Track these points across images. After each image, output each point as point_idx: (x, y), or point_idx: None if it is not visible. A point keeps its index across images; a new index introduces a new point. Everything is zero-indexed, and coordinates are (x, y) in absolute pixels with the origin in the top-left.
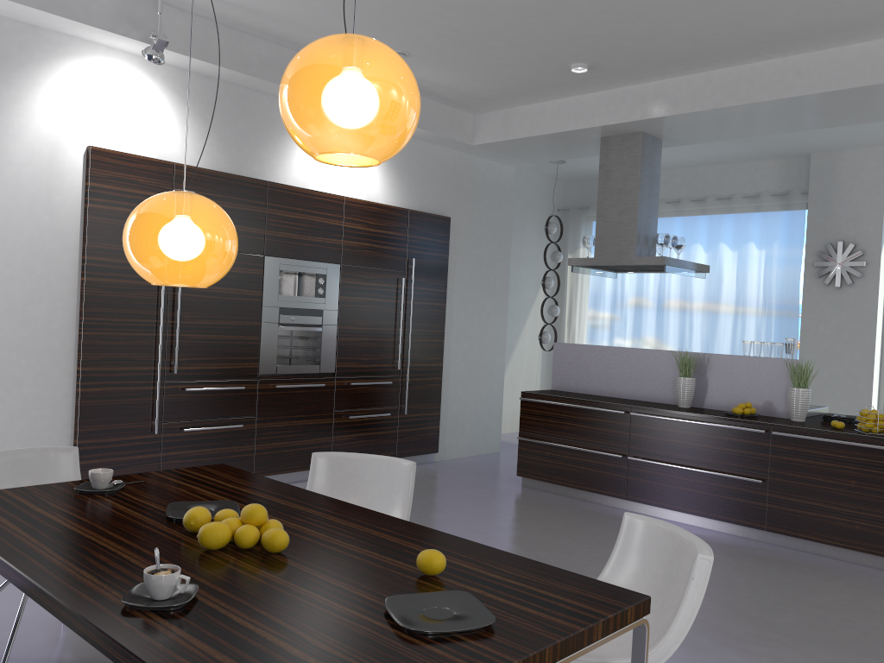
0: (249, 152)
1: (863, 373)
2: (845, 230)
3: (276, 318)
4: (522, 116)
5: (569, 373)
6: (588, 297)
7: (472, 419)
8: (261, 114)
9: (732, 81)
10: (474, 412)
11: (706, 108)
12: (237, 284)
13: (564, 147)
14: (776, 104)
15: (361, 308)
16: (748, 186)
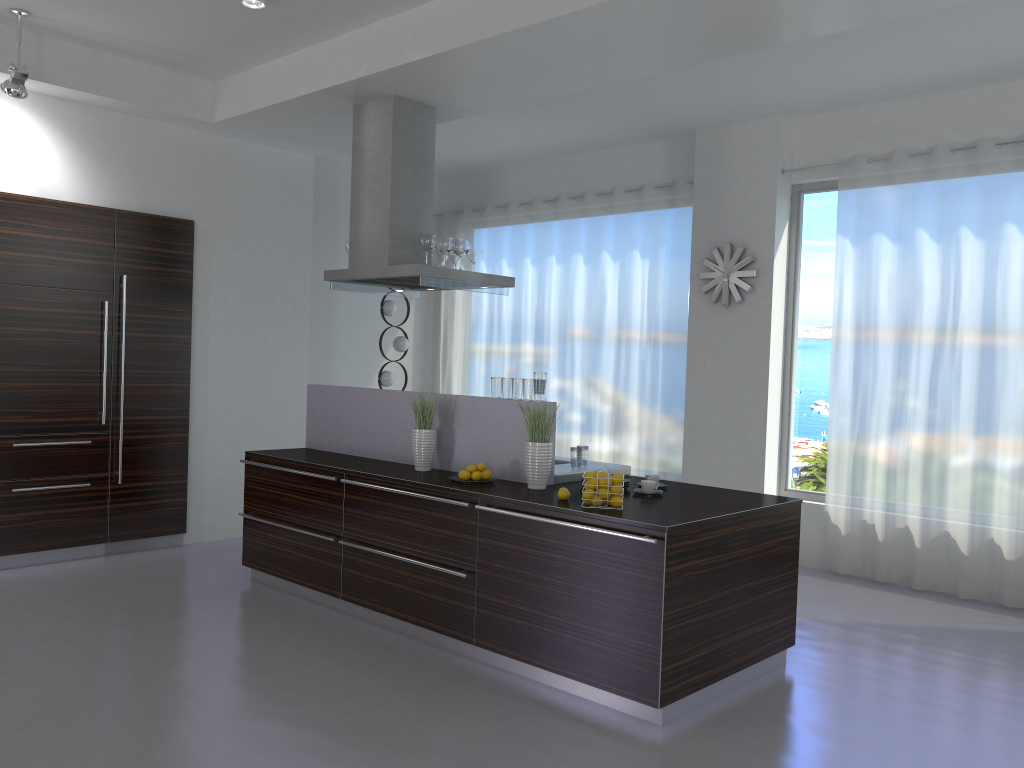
0: None
1: (756, 418)
2: (734, 230)
3: None
4: (257, 81)
5: (322, 425)
6: (463, 326)
7: None
8: None
9: (454, 13)
10: None
11: (429, 53)
12: None
13: (329, 122)
14: (509, 44)
15: (31, 342)
16: (633, 177)
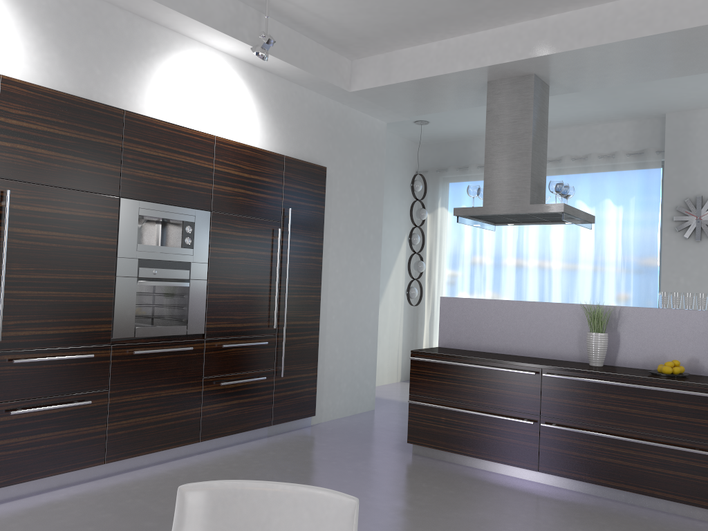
0: (101, 74)
1: None
2: (703, 186)
3: (135, 271)
4: (404, 60)
5: (458, 329)
6: (447, 254)
7: (348, 378)
8: (116, 32)
9: (646, 9)
10: (350, 370)
11: (616, 39)
12: (85, 230)
13: (444, 95)
14: (695, 34)
15: (234, 261)
16: (603, 147)
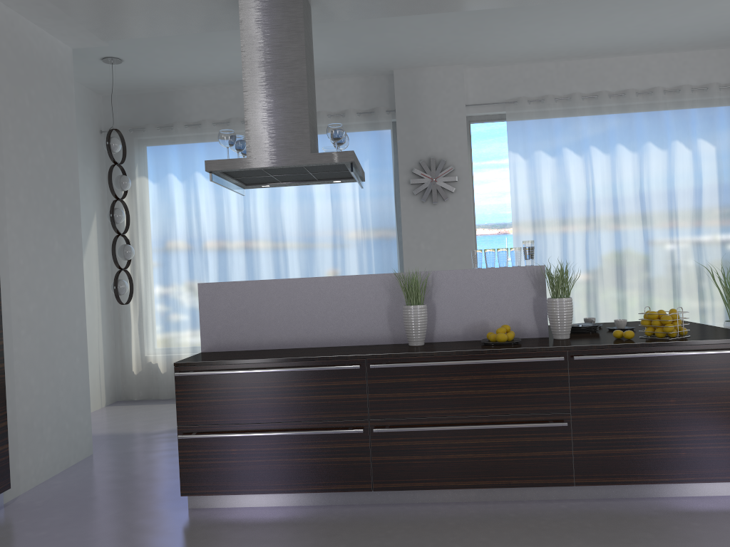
0: None
1: None
2: (434, 147)
3: None
4: None
5: (229, 324)
6: (155, 235)
7: (53, 419)
8: None
9: None
10: (54, 406)
11: None
12: None
13: (172, 6)
14: None
15: None
16: (331, 105)
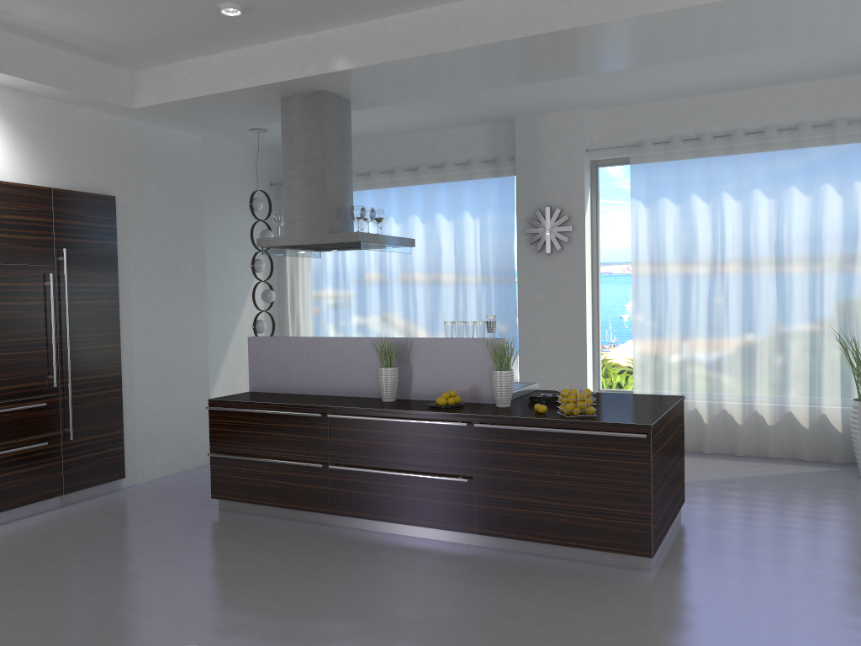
0: None
1: (577, 338)
2: (551, 195)
3: None
4: (187, 73)
5: (267, 371)
6: (309, 278)
7: (171, 431)
8: None
9: (408, 29)
10: (172, 422)
11: (384, 60)
12: None
13: (244, 110)
14: (457, 56)
15: None
16: (460, 153)
